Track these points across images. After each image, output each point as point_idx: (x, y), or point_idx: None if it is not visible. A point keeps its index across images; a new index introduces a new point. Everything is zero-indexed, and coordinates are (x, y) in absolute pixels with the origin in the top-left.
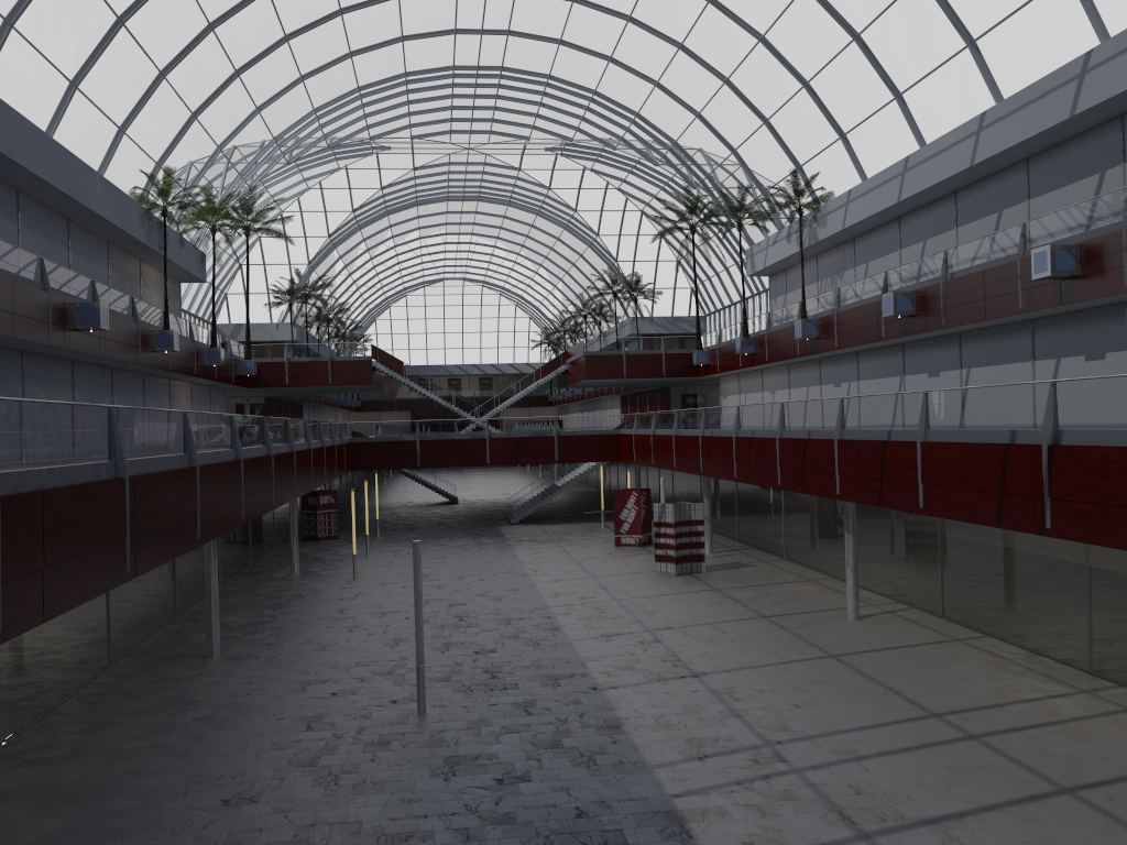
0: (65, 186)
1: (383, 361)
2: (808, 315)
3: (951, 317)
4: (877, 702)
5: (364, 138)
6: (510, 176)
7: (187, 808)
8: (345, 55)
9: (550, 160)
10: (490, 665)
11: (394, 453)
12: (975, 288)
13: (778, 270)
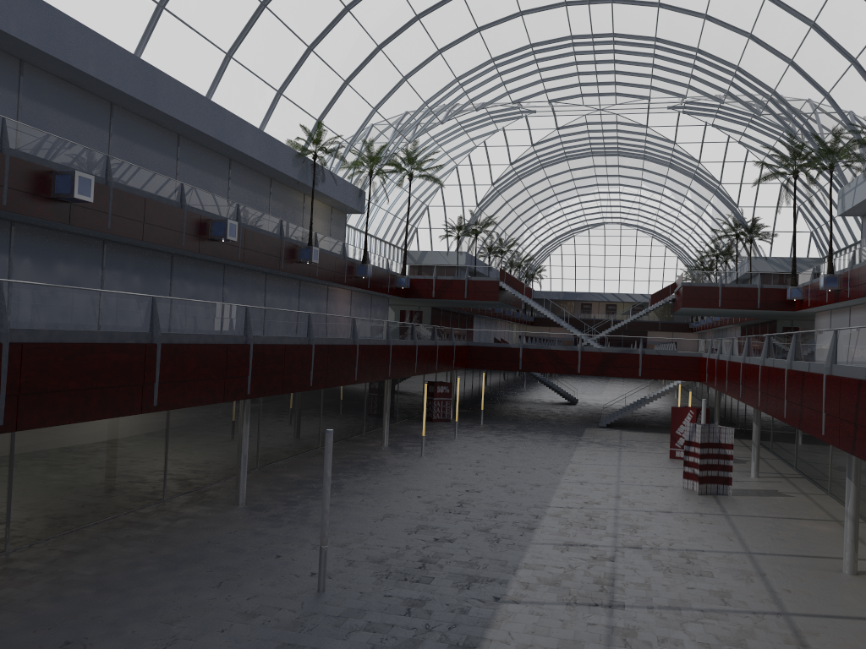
0: (211, 131)
1: (508, 282)
2: None
3: None
4: None
5: (507, 102)
6: (640, 133)
7: (34, 642)
8: (473, 30)
9: (674, 117)
10: (433, 554)
11: (501, 357)
12: None
13: None
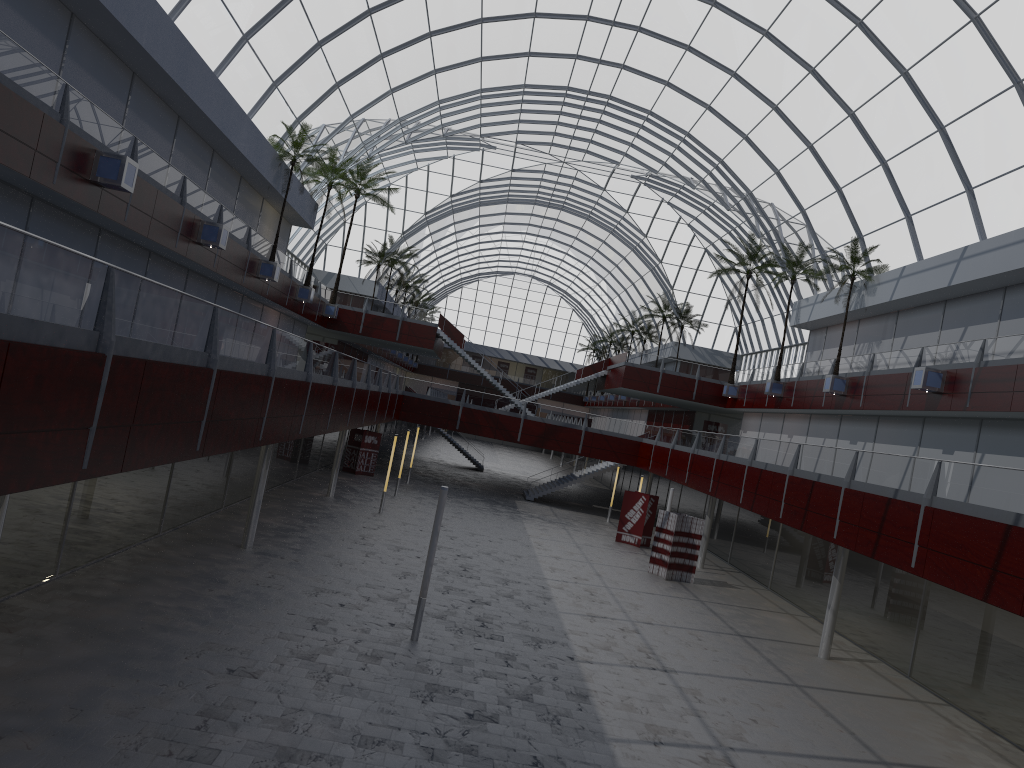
0: (218, 121)
1: (447, 331)
2: (839, 372)
3: (977, 402)
4: (831, 737)
5: (476, 134)
6: (594, 194)
7: (197, 667)
8: (476, 59)
9: (634, 186)
10: (482, 614)
11: (438, 413)
12: (1006, 380)
13: (820, 326)
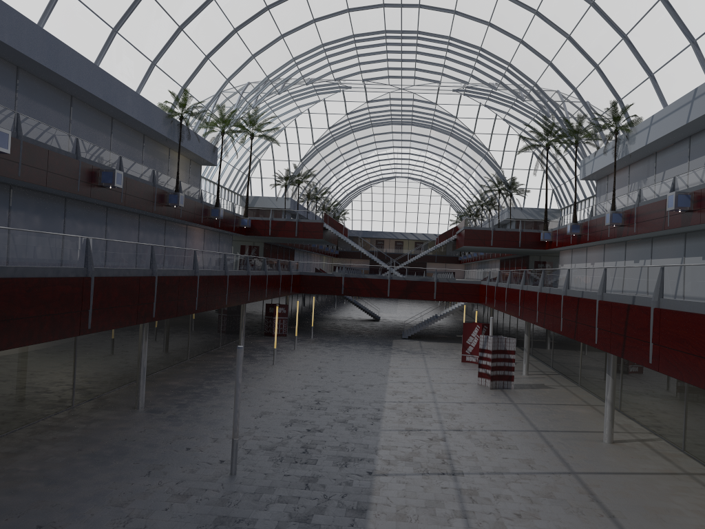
0: (100, 94)
1: (330, 224)
2: (618, 208)
3: None
4: (590, 523)
5: (330, 79)
6: (430, 108)
7: (9, 528)
8: (310, 21)
9: (456, 98)
10: (310, 441)
11: (327, 284)
12: None
13: (602, 176)
